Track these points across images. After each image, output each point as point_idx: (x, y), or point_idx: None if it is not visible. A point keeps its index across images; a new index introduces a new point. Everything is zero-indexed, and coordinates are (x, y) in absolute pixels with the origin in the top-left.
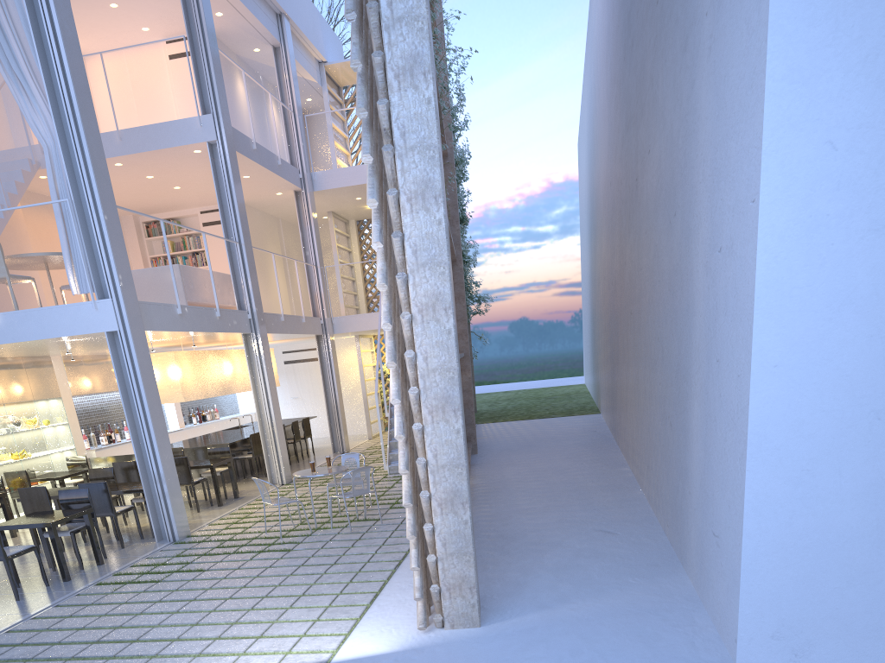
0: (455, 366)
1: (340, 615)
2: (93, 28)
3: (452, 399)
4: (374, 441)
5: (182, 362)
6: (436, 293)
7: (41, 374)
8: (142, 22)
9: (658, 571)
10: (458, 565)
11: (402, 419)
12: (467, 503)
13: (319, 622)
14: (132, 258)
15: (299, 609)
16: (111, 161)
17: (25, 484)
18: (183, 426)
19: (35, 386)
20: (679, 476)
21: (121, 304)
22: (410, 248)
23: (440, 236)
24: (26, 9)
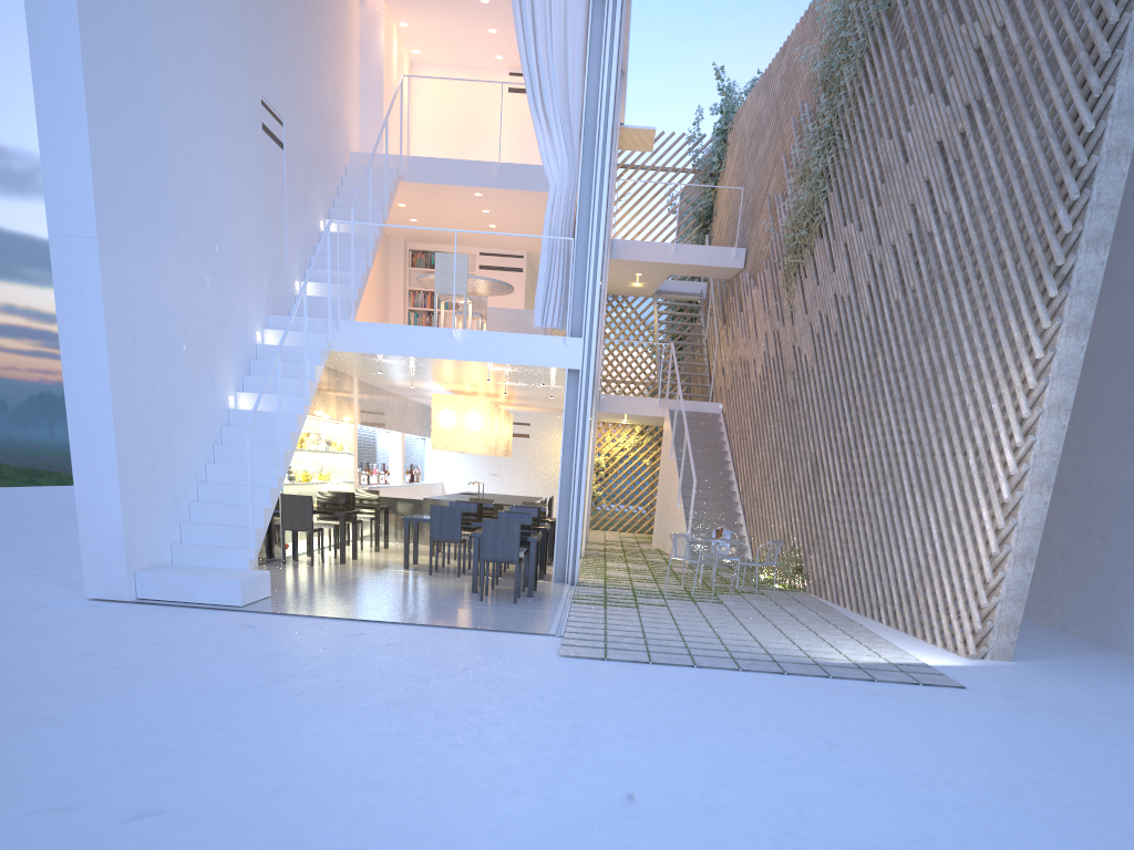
0: (1059, 453)
1: (877, 643)
2: (450, 43)
3: (1049, 477)
4: (597, 536)
5: (487, 410)
6: (1063, 397)
7: (347, 394)
8: (502, 51)
9: (1099, 650)
10: (1012, 608)
11: (1008, 486)
12: (1034, 560)
13: (868, 645)
14: (392, 286)
15: (829, 637)
16: (478, 190)
17: (349, 508)
18: (403, 481)
19: (343, 406)
20: (1120, 578)
21: (592, 345)
22: (1057, 361)
23: (1079, 357)
24: (587, 61)
